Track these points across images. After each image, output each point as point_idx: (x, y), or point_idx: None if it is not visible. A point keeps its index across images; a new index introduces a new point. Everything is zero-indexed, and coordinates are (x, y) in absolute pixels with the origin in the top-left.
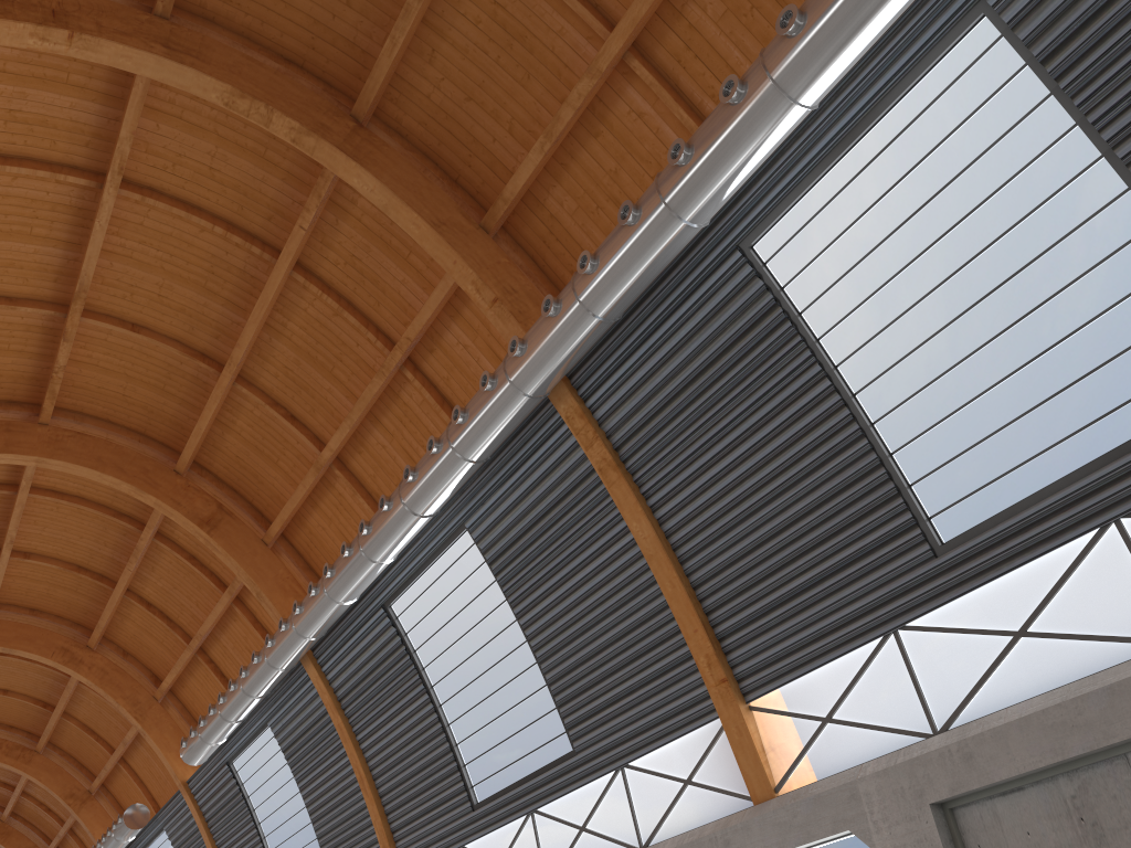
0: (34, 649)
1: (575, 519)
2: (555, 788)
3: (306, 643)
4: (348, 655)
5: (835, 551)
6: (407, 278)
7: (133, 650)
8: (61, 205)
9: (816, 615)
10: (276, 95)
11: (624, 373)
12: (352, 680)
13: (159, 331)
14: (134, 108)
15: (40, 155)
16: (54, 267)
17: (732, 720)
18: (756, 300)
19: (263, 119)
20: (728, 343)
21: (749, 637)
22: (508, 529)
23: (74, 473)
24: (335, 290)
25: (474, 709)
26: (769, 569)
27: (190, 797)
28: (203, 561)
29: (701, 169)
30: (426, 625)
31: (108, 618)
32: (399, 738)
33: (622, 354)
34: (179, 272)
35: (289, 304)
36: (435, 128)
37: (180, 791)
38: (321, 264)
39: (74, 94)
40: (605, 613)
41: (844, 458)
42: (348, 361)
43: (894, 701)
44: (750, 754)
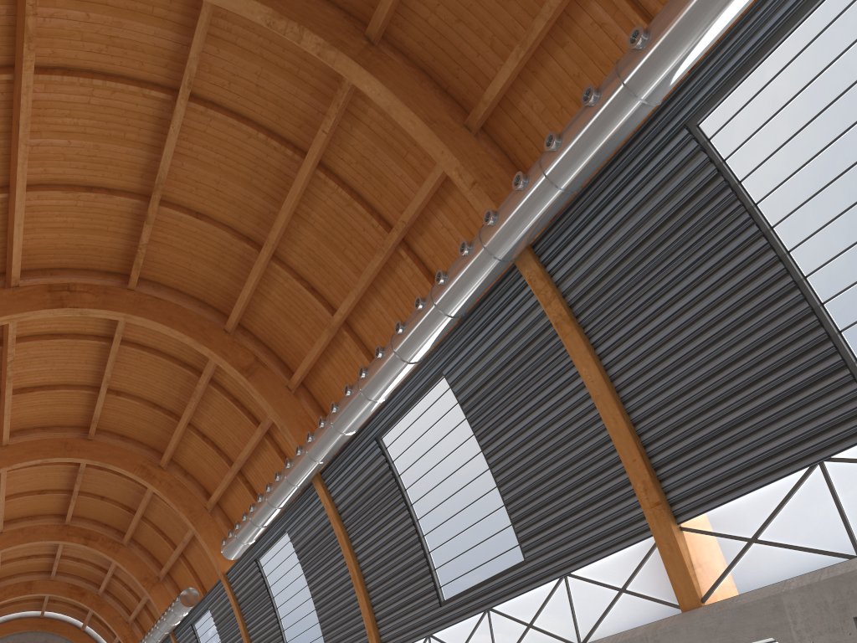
0: (121, 465)
1: (533, 366)
2: (507, 591)
3: (316, 465)
4: (347, 477)
5: (765, 391)
6: (404, 174)
7: (191, 471)
8: (146, 115)
9: (745, 448)
10: (307, 18)
11: (580, 241)
12: (350, 498)
13: (216, 219)
14: (200, 33)
15: (131, 74)
16: (141, 166)
17: (665, 538)
18: (699, 172)
19: (296, 37)
20: (673, 211)
21: (682, 467)
22: (477, 375)
23: (151, 327)
24: (348, 185)
25: (444, 524)
26: (702, 407)
27: (228, 585)
28: (244, 403)
29: (657, 50)
30: (409, 455)
31: (174, 445)
32: (384, 545)
33: (578, 225)
34: (231, 171)
35: (313, 197)
36: (431, 47)
37: (221, 579)
38: (338, 164)
39: (157, 24)
40: (556, 445)
41: (777, 308)
42: (356, 243)
43: (818, 525)
44: (680, 568)
